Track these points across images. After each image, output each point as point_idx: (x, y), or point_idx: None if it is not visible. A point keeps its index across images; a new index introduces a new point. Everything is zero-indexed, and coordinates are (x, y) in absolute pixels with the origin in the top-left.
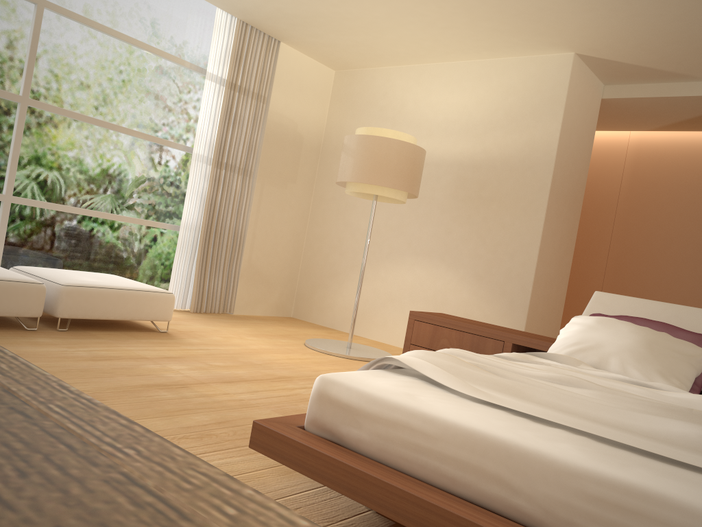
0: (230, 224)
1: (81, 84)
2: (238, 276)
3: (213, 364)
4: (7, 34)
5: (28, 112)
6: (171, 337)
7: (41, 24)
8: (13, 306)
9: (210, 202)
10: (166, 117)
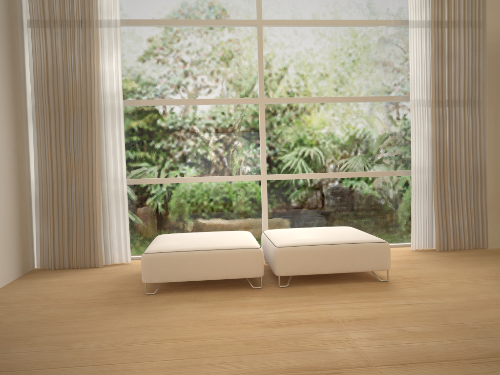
0: (465, 158)
1: (302, 73)
2: (486, 209)
3: (407, 328)
4: (241, 56)
5: (266, 109)
6: (386, 288)
7: (262, 39)
8: (237, 270)
9: (438, 142)
10: (380, 76)
